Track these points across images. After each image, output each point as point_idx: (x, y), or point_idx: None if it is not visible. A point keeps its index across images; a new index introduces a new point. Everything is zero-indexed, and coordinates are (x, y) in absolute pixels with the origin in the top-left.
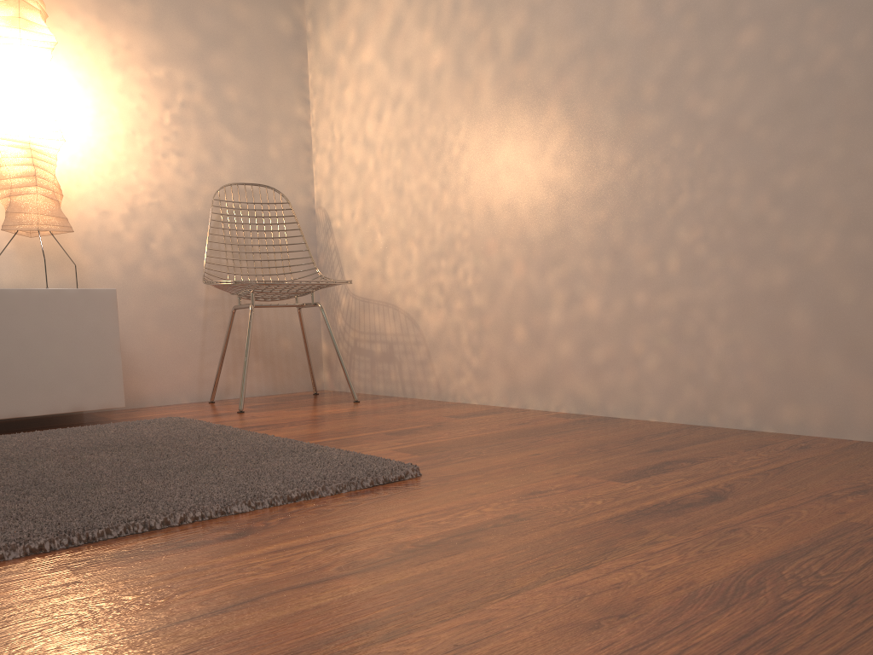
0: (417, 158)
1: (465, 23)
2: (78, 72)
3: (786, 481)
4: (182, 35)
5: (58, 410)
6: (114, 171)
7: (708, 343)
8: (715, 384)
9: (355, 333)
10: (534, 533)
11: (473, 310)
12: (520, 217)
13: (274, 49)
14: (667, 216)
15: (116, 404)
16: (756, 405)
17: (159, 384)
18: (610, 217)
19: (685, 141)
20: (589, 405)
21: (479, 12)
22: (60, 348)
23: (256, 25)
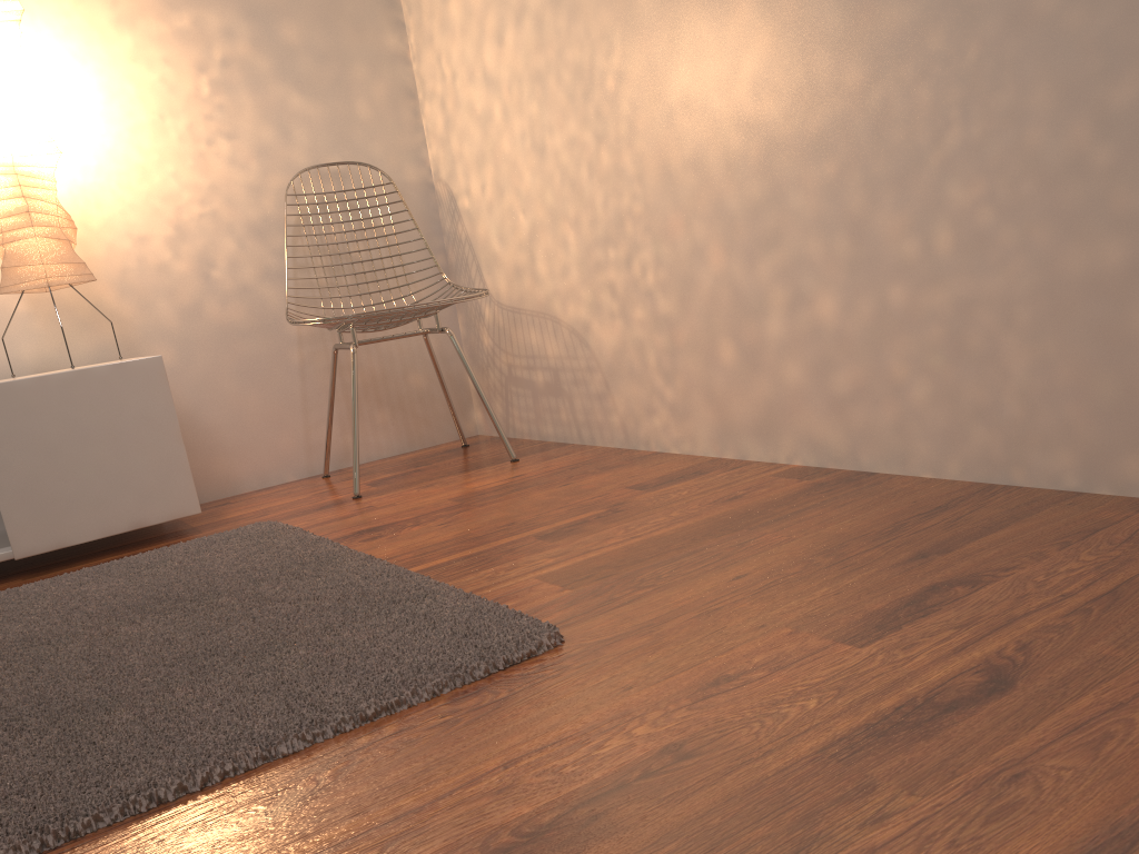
0: (558, 98)
1: None
2: (69, 42)
3: (1118, 630)
4: None
5: (113, 531)
6: (144, 178)
7: (1004, 361)
8: (1018, 422)
9: (507, 356)
10: (699, 795)
11: (659, 319)
12: (711, 180)
13: None
14: (929, 165)
15: (189, 511)
16: (1083, 454)
17: (254, 460)
18: (843, 171)
19: (950, 40)
20: (833, 455)
21: None
22: (100, 448)
23: None
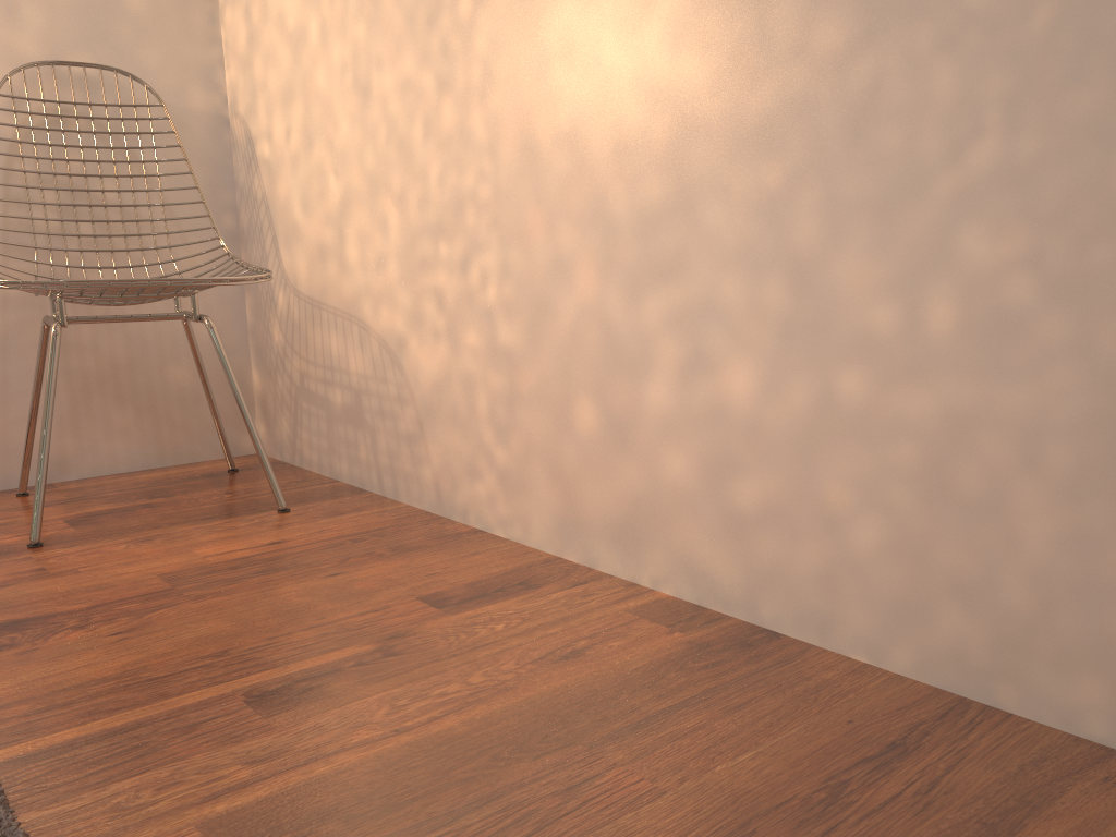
0: (393, 20)
1: None
2: None
3: None
4: None
5: None
6: None
7: (1015, 520)
8: (1021, 618)
9: (300, 361)
10: None
11: (498, 352)
12: (592, 166)
13: None
14: (936, 193)
15: None
16: None
17: None
18: (793, 182)
19: None
20: (721, 593)
21: None
22: None
23: None
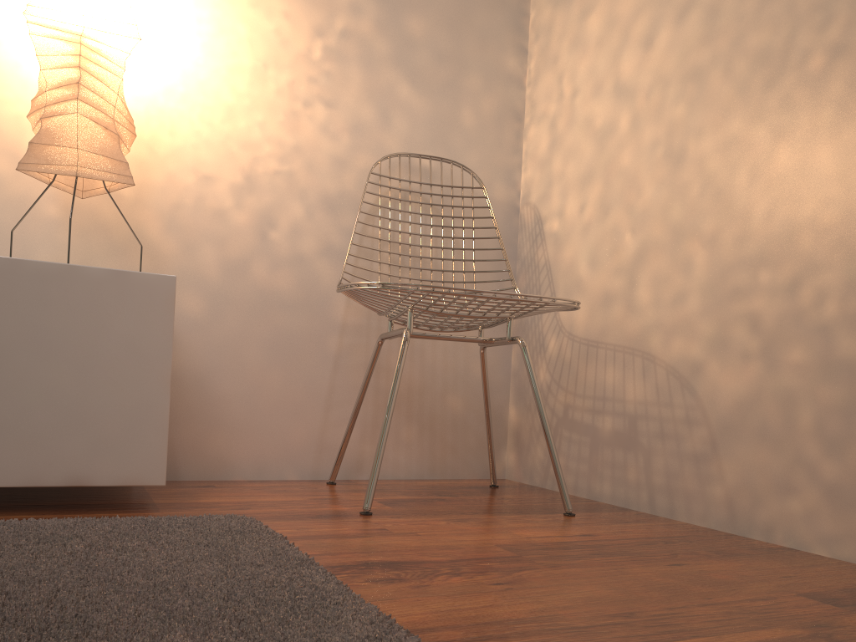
0: (721, 93)
1: None
2: None
3: None
4: None
5: (41, 480)
6: (229, 119)
7: None
8: None
9: (566, 395)
10: None
11: (835, 365)
12: None
13: None
14: None
15: (149, 479)
16: None
17: (257, 446)
18: None
19: None
20: None
21: None
22: (60, 369)
23: None
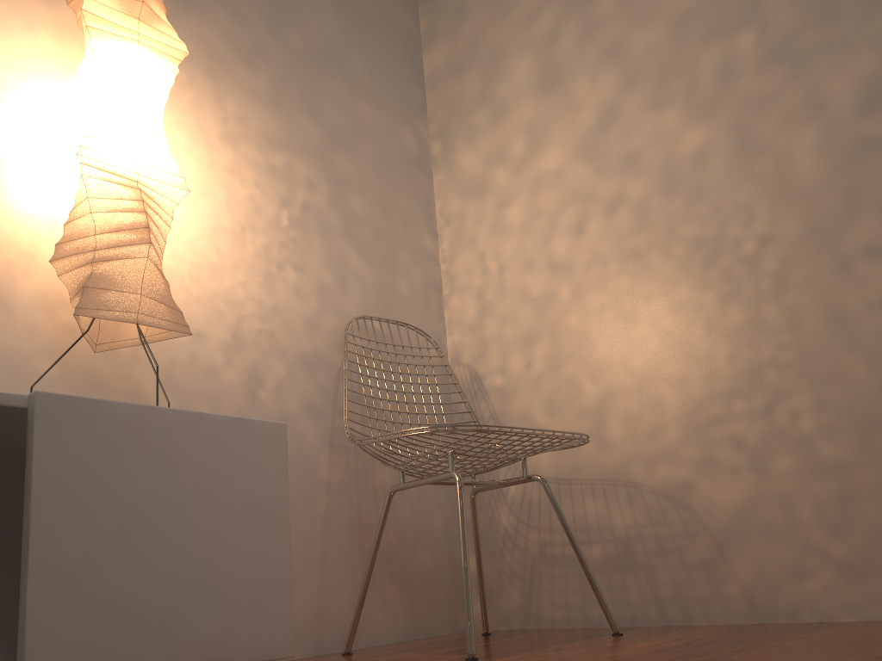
0: (664, 269)
1: (749, 88)
2: (176, 133)
3: None
4: (304, 122)
5: None
6: (215, 277)
7: None
8: None
9: (540, 533)
10: None
11: (822, 466)
12: None
13: (401, 166)
14: None
15: (280, 651)
16: None
17: None
18: None
19: None
20: None
21: (776, 71)
22: (192, 530)
23: (381, 133)
